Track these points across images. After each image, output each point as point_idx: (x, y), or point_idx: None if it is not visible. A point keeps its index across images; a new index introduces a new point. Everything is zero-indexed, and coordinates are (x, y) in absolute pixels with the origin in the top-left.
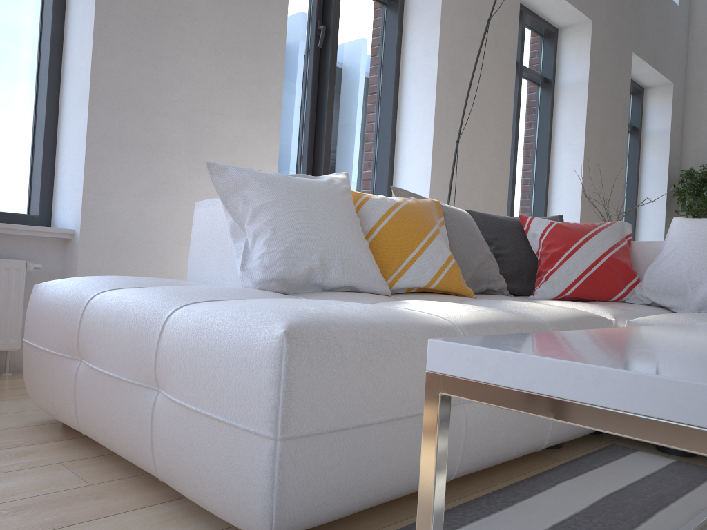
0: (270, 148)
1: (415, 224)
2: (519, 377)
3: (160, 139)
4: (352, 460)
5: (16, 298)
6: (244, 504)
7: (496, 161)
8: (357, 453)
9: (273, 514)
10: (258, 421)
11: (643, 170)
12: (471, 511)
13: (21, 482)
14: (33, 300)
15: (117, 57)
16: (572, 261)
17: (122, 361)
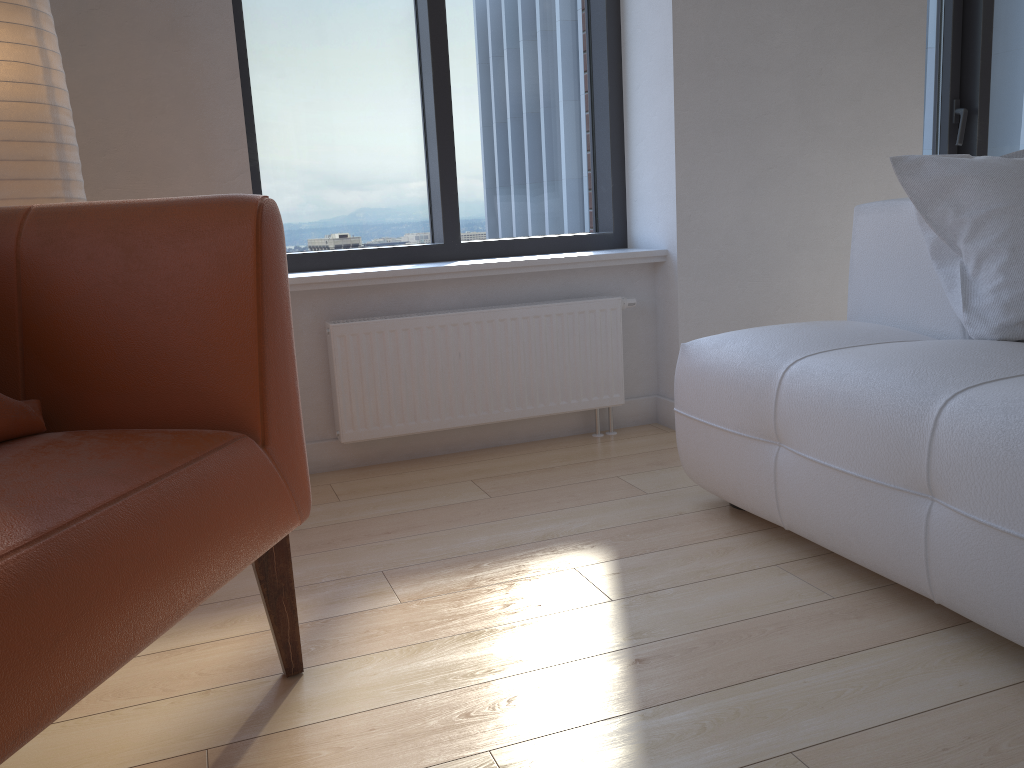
0: (911, 82)
1: None
2: None
3: (761, 106)
4: None
5: (614, 344)
6: None
7: None
8: None
9: None
10: None
11: None
12: None
13: (753, 589)
14: (685, 364)
15: (701, 5)
16: None
17: (863, 457)
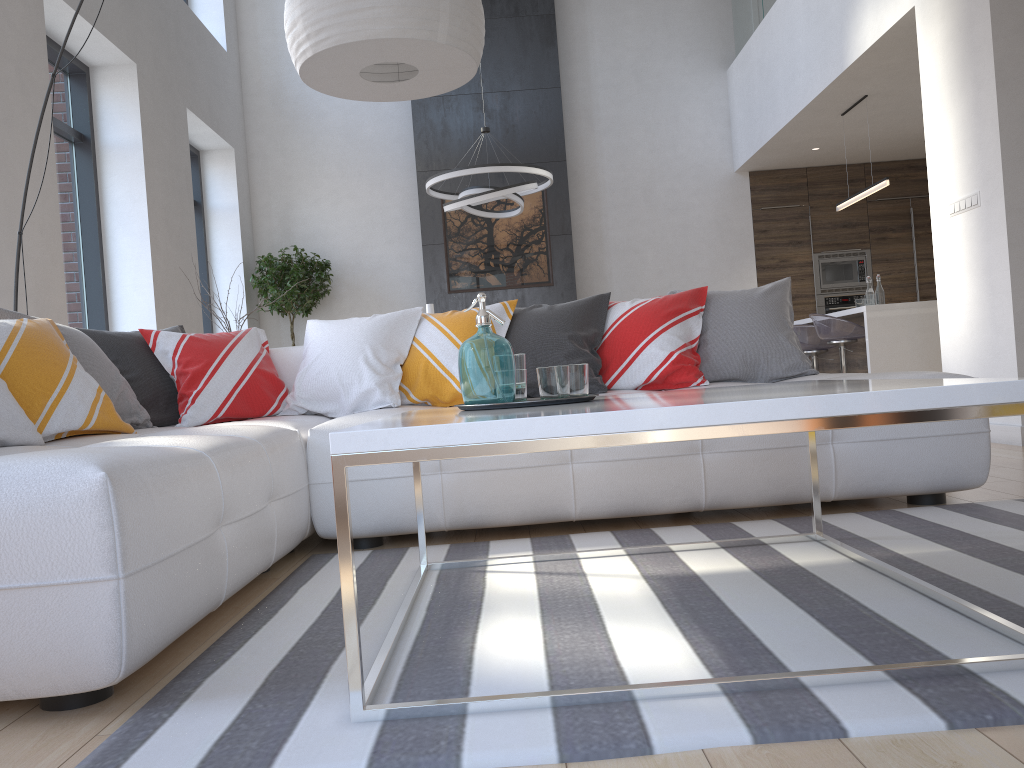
0: None
1: (50, 353)
2: (401, 441)
3: None
4: (168, 591)
5: None
6: (78, 661)
7: (46, 253)
8: (170, 583)
9: (124, 653)
10: (91, 568)
11: (213, 257)
12: (247, 626)
13: None
14: None
15: None
16: (219, 378)
17: None
